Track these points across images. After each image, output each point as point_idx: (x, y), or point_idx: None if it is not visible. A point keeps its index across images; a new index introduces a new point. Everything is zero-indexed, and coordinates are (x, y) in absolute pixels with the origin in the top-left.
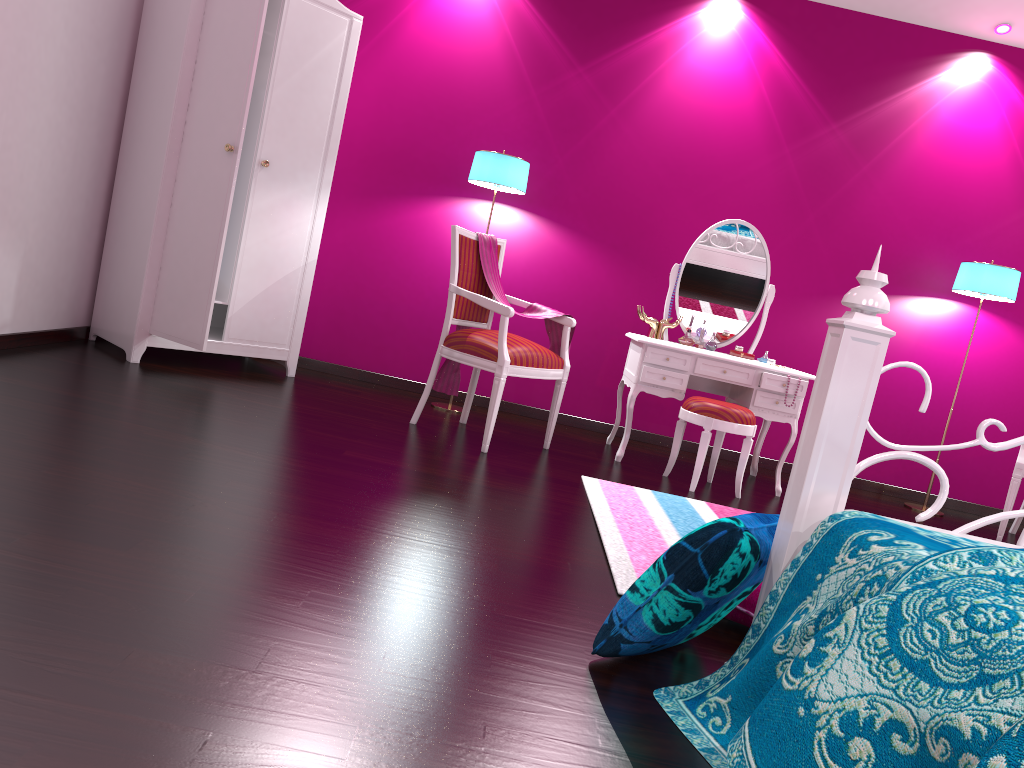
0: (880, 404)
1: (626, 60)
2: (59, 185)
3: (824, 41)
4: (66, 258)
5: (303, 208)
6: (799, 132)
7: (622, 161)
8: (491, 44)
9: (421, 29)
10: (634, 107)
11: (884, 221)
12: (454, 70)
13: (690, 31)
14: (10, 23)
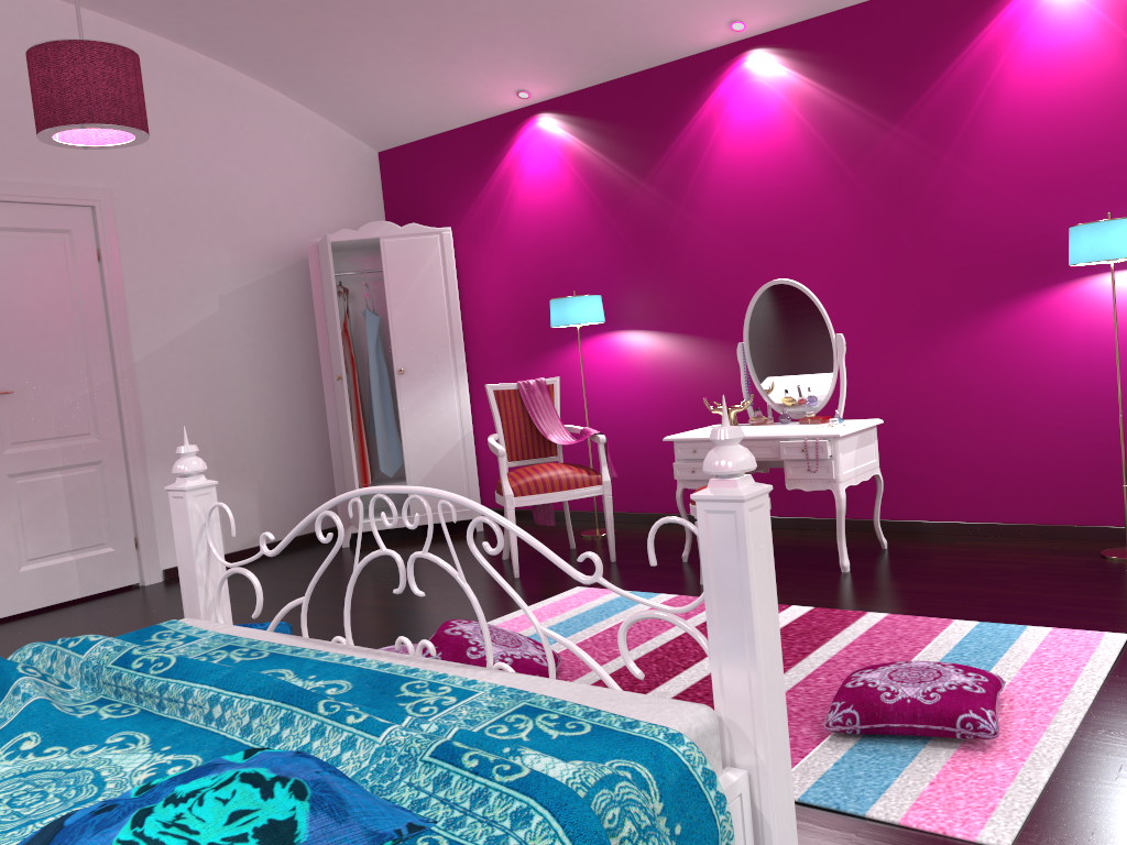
0: (1065, 426)
1: (676, 158)
2: (279, 433)
3: (854, 46)
4: (306, 480)
5: (446, 393)
6: (859, 151)
7: (701, 253)
8: (571, 195)
9: (522, 207)
10: (696, 198)
11: (991, 208)
12: (552, 230)
13: (722, 103)
14: (192, 350)
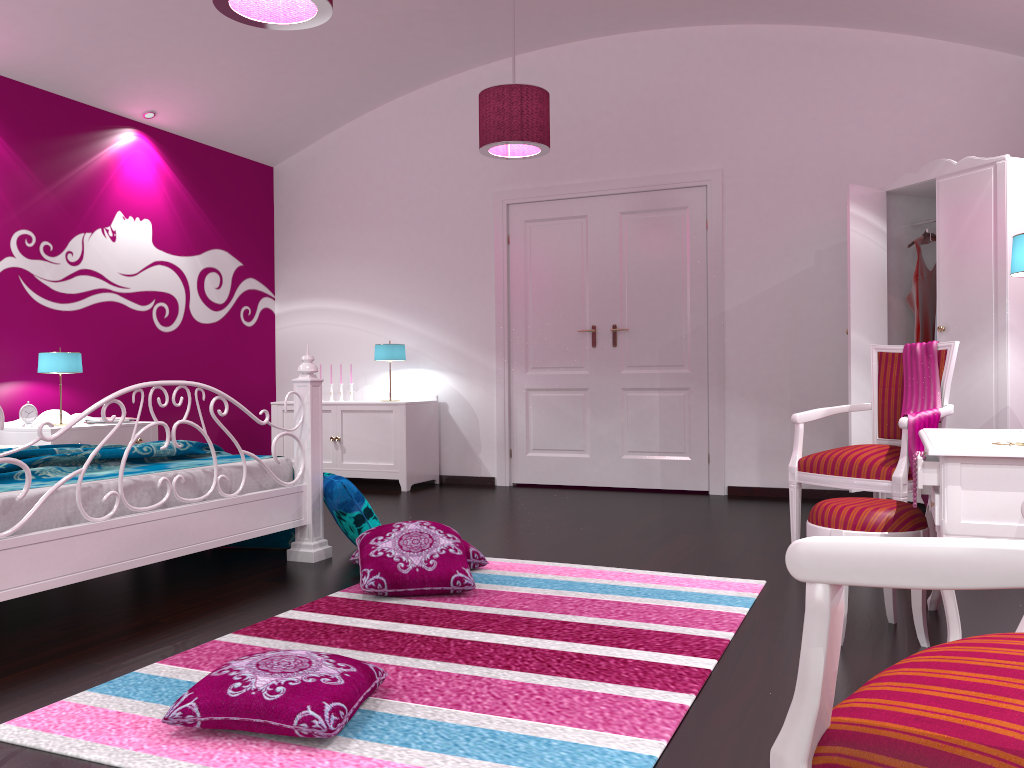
0: None
1: None
2: None
3: None
4: None
5: (984, 358)
6: None
7: None
8: None
9: None
10: None
11: None
12: None
13: None
14: (780, 301)
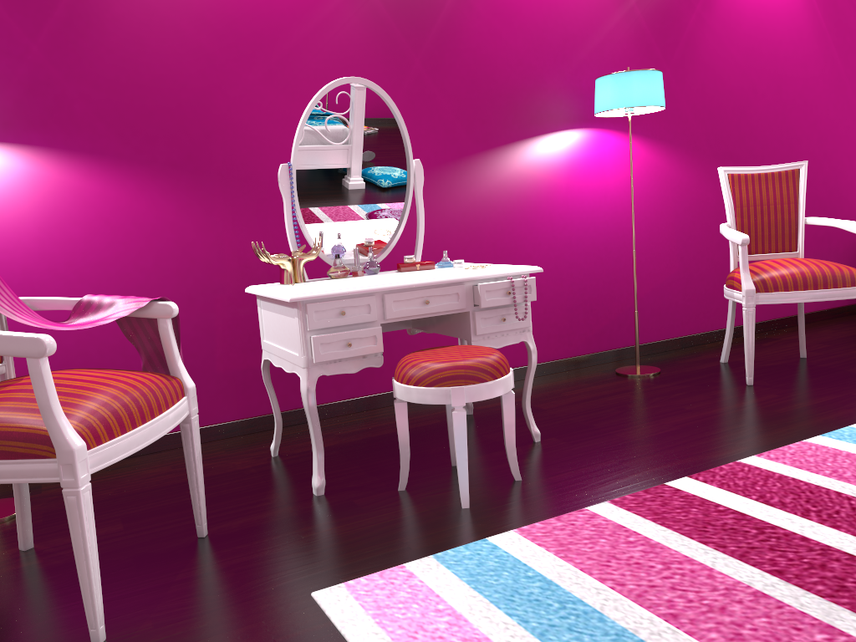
0: (552, 269)
1: None
2: None
3: None
4: None
5: None
6: None
7: (139, 31)
8: None
9: None
10: None
11: (497, 50)
12: None
13: None
14: None
